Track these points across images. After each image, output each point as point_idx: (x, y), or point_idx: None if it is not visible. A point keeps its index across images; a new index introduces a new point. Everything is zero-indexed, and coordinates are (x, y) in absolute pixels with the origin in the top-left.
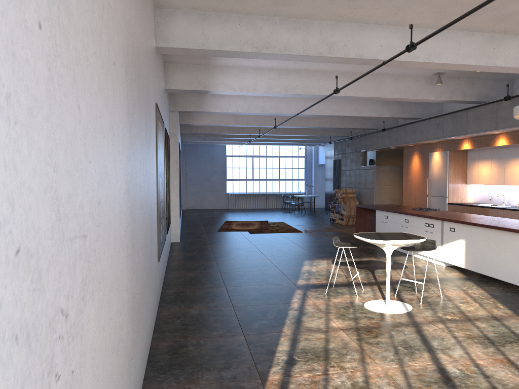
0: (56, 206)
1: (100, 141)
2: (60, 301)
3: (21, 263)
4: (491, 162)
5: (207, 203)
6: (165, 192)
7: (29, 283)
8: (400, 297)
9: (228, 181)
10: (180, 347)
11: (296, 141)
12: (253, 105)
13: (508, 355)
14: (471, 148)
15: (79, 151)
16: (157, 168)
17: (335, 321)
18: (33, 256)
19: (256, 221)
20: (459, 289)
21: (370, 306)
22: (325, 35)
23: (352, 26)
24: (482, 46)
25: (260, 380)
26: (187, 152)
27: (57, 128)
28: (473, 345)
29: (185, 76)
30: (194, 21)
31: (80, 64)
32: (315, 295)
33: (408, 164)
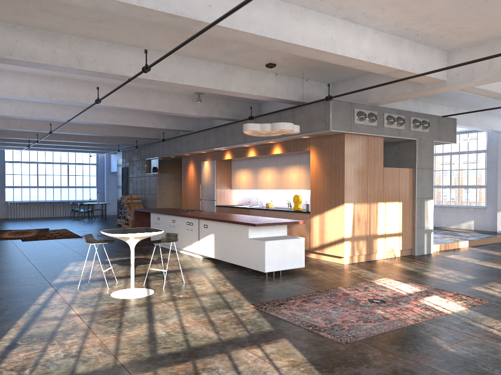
0: None
1: None
2: None
3: None
4: (248, 171)
5: None
6: None
7: None
8: (148, 284)
9: (7, 189)
10: None
11: (84, 148)
12: (22, 108)
13: (211, 317)
14: (231, 158)
15: None
16: None
17: (75, 310)
18: None
19: (35, 229)
20: (203, 274)
21: (116, 294)
22: (74, 49)
23: (101, 44)
24: (218, 74)
25: None
26: None
27: None
28: (188, 313)
29: None
30: None
31: None
32: (67, 290)
33: (185, 171)
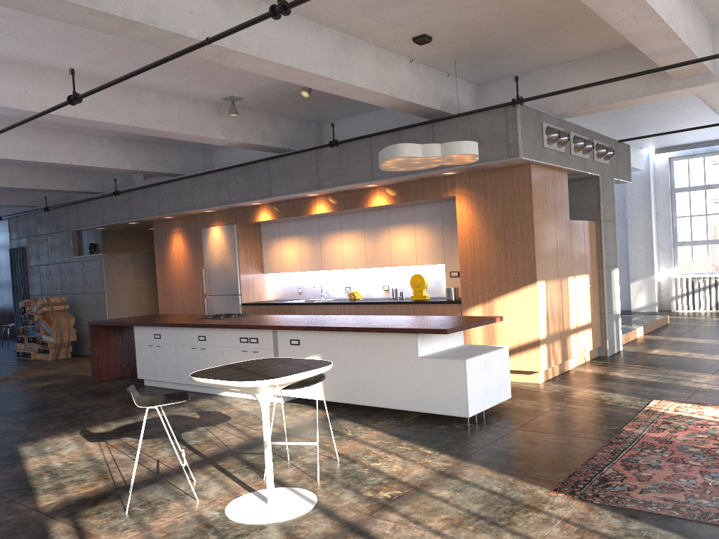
0: None
1: None
2: None
3: None
4: (300, 239)
5: None
6: None
7: None
8: (274, 477)
9: None
10: None
11: None
12: None
13: None
14: (273, 219)
15: None
16: None
17: None
18: None
19: None
20: (345, 437)
21: (243, 515)
22: None
23: None
24: (333, 50)
25: None
26: None
27: None
28: (477, 538)
29: None
30: None
31: None
32: (105, 523)
33: (164, 248)
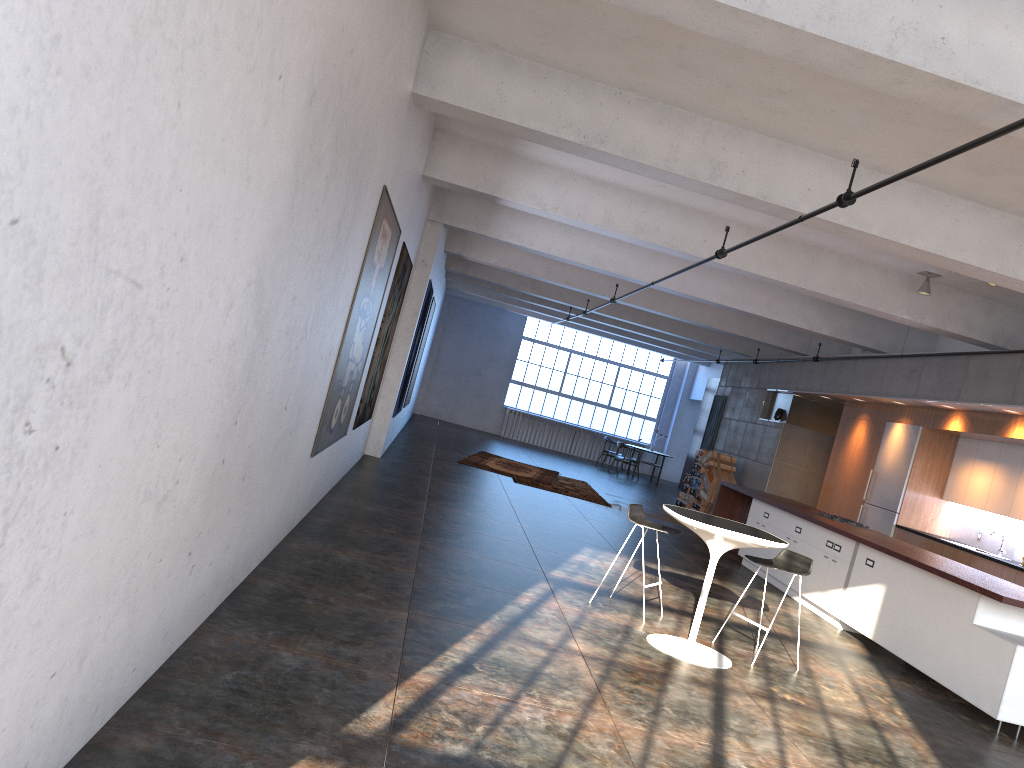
0: (94, 210)
1: (212, 174)
2: (64, 335)
3: (16, 239)
4: (996, 469)
5: (462, 414)
6: (371, 353)
7: (20, 273)
8: (722, 645)
9: (512, 385)
10: (292, 595)
11: (656, 343)
12: (580, 248)
13: None
14: (963, 431)
15: (162, 164)
16: (355, 297)
17: (578, 642)
18: (37, 244)
19: (537, 467)
20: (841, 668)
21: (657, 641)
22: (712, 145)
23: (764, 142)
24: (998, 236)
25: (397, 675)
26: (453, 311)
27: (127, 113)
28: (801, 744)
29: (464, 161)
30: (489, 66)
31: (200, 49)
32: (570, 598)
33: (845, 434)
